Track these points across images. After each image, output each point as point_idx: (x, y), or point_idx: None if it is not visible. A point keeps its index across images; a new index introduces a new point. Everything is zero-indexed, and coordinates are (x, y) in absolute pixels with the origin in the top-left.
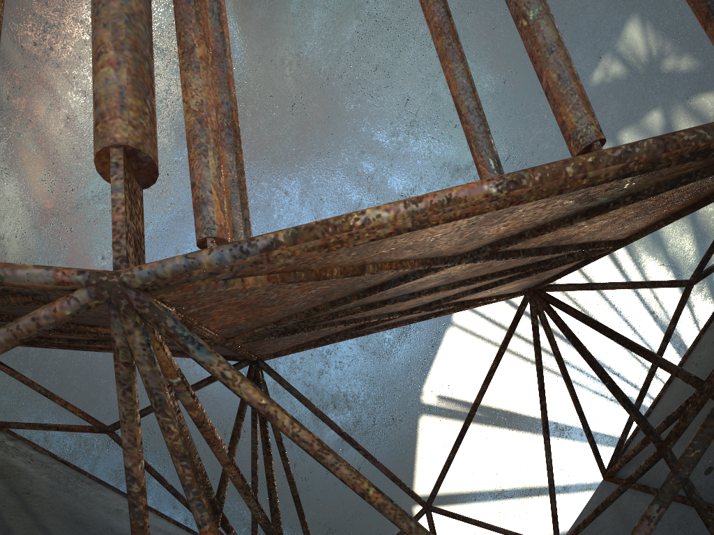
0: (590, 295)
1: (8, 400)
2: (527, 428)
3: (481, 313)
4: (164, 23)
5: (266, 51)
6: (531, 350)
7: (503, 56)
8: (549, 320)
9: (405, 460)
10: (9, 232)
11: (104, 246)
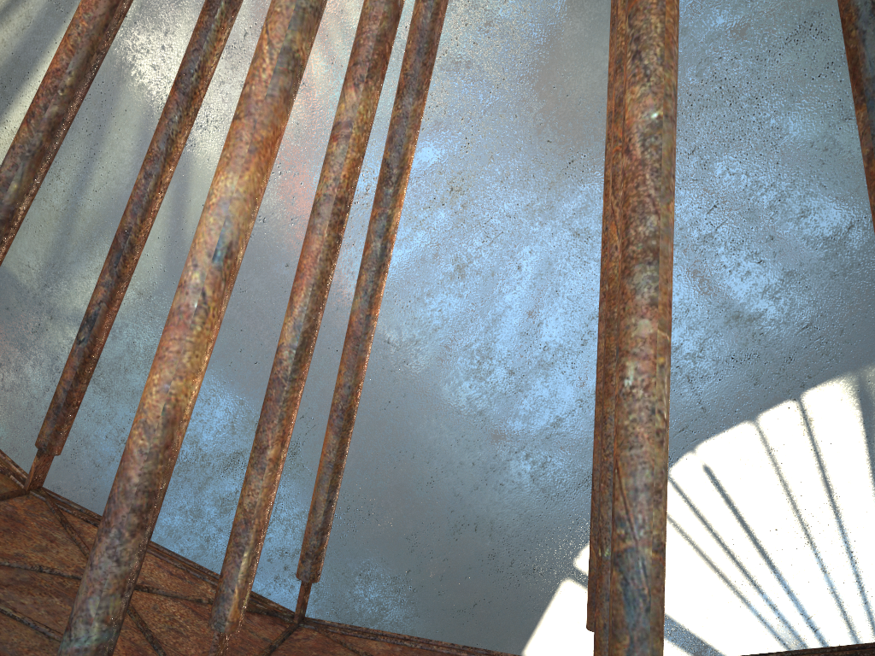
0: (827, 529)
1: (140, 381)
2: (680, 642)
3: (686, 497)
4: (456, 0)
5: (565, 81)
6: (726, 561)
7: (865, 192)
8: (763, 537)
9: (528, 617)
10: (197, 197)
11: (293, 252)
